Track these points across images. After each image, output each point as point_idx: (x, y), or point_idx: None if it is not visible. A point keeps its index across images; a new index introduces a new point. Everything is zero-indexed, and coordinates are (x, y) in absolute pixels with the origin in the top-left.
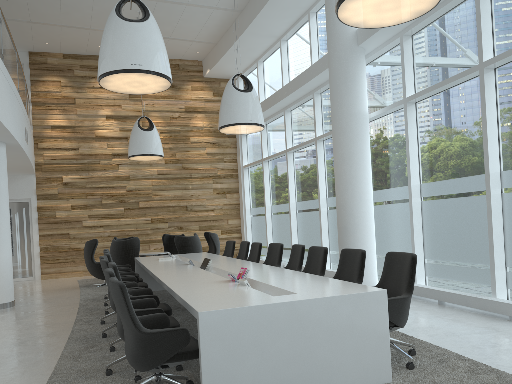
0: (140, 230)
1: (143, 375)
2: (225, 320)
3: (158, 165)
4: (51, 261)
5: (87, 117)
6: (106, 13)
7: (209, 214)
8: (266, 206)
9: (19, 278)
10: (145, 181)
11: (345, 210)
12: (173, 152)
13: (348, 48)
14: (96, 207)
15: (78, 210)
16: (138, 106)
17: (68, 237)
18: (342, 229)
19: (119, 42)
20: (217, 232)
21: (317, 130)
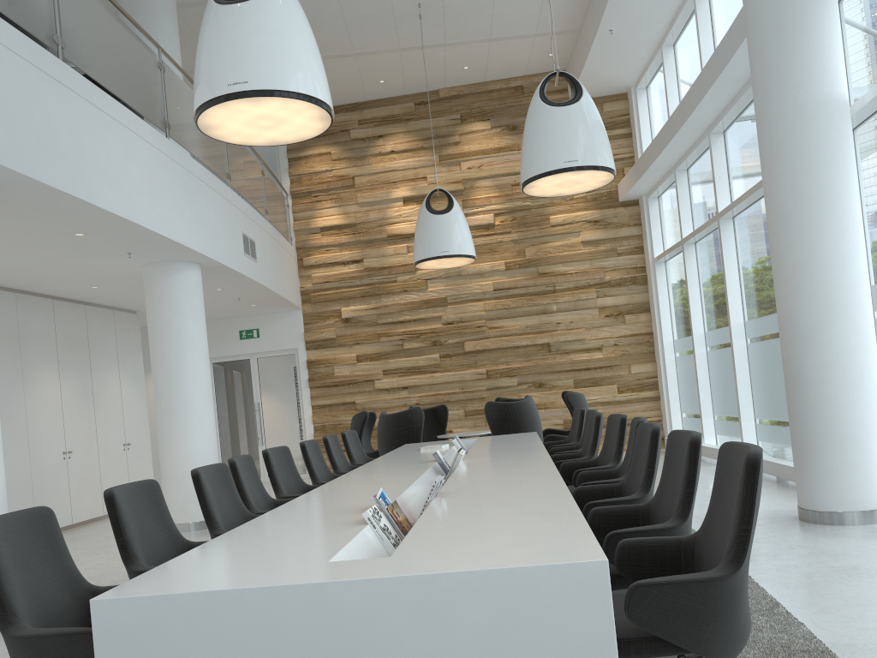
0: (467, 391)
1: None
2: (150, 621)
3: (493, 273)
4: None
5: (373, 205)
6: (367, 20)
7: (592, 356)
8: (693, 333)
9: None
10: (473, 305)
11: (794, 333)
12: (519, 247)
13: None
14: (394, 356)
15: (366, 362)
16: (454, 173)
17: (353, 408)
18: (791, 377)
19: (210, 48)
20: (610, 390)
21: None
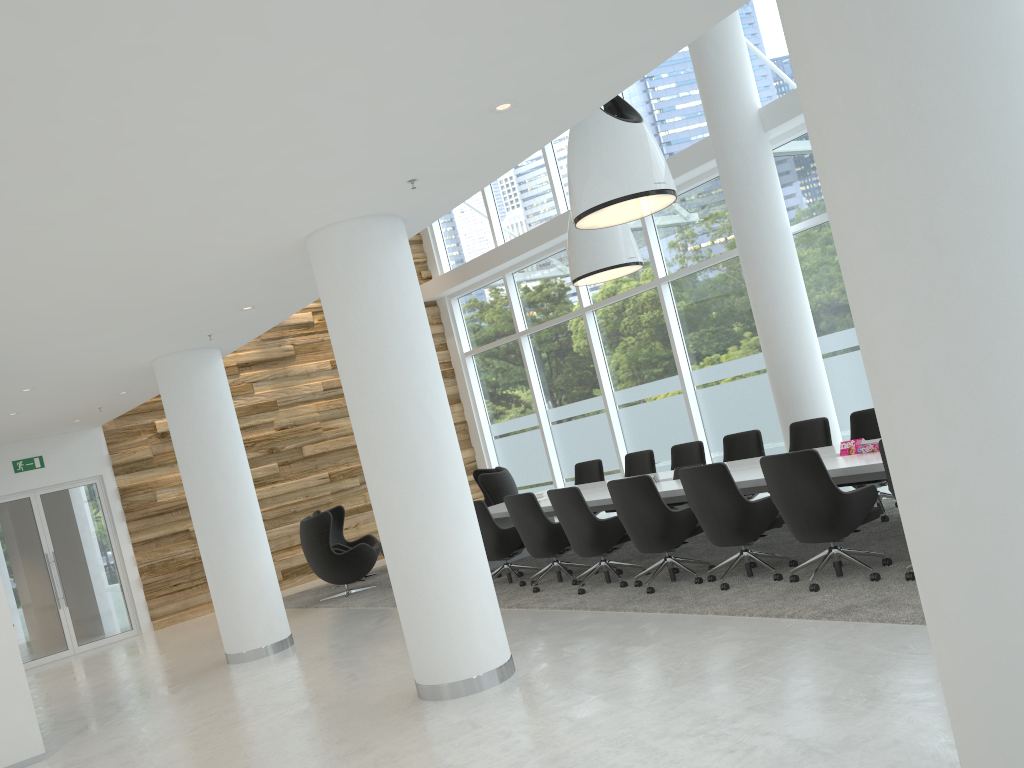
0: (313, 498)
1: (857, 578)
2: None
3: (320, 373)
4: (164, 590)
5: None
6: None
7: None
8: (539, 411)
9: (108, 638)
10: (305, 406)
11: (793, 372)
12: None
13: (753, 136)
14: None
15: None
16: None
17: (187, 537)
18: (792, 401)
19: (629, 153)
20: None
21: (657, 268)
